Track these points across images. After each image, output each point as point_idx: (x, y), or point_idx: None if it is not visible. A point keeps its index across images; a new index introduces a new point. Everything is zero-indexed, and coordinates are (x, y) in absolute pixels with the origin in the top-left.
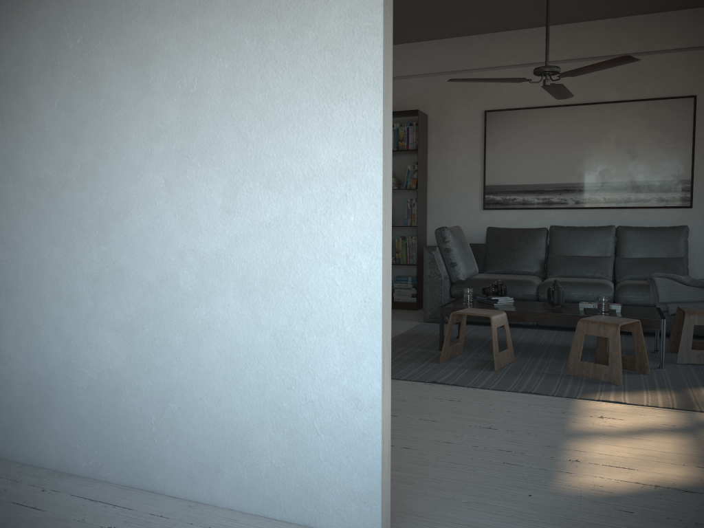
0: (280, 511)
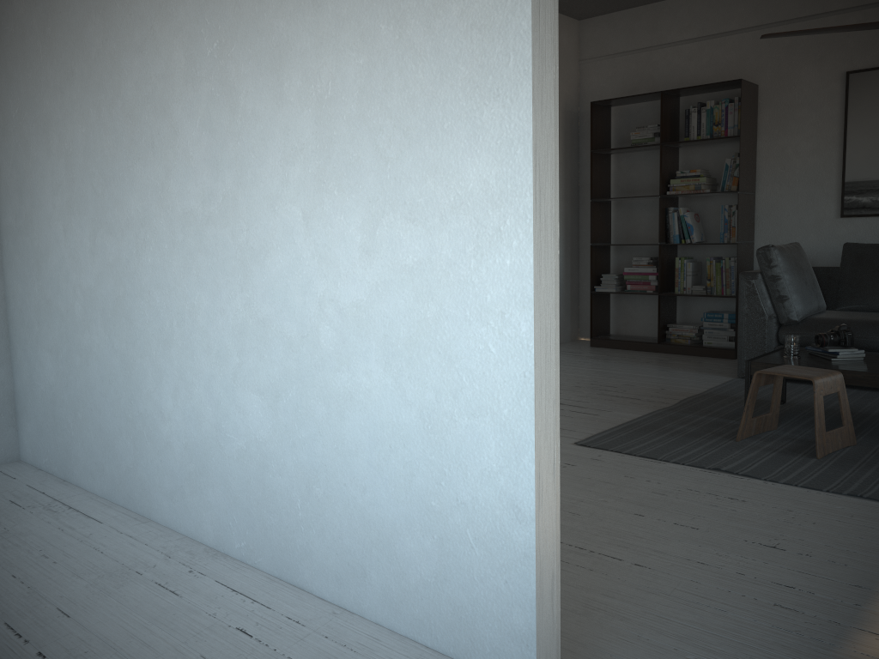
0: (431, 638)
